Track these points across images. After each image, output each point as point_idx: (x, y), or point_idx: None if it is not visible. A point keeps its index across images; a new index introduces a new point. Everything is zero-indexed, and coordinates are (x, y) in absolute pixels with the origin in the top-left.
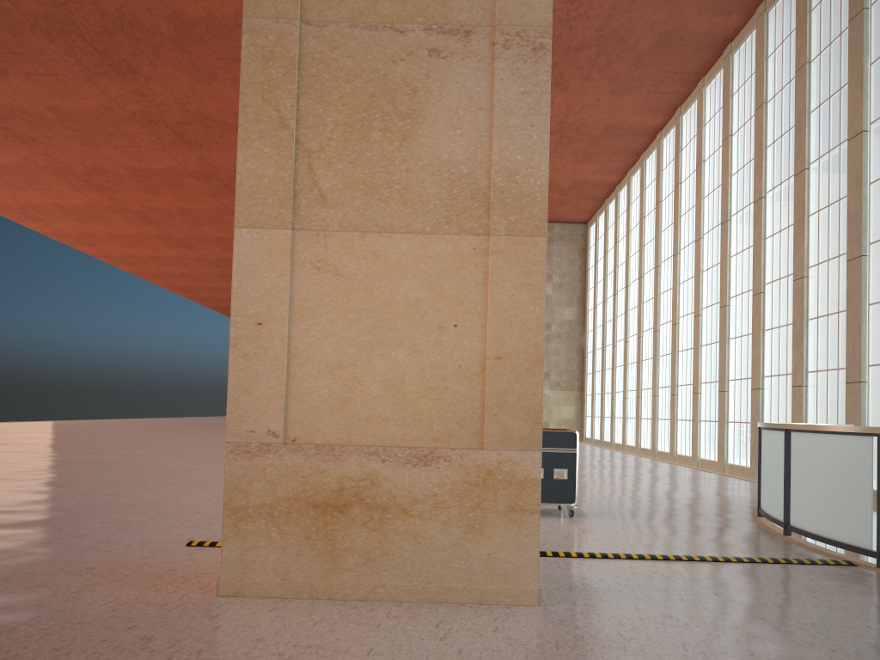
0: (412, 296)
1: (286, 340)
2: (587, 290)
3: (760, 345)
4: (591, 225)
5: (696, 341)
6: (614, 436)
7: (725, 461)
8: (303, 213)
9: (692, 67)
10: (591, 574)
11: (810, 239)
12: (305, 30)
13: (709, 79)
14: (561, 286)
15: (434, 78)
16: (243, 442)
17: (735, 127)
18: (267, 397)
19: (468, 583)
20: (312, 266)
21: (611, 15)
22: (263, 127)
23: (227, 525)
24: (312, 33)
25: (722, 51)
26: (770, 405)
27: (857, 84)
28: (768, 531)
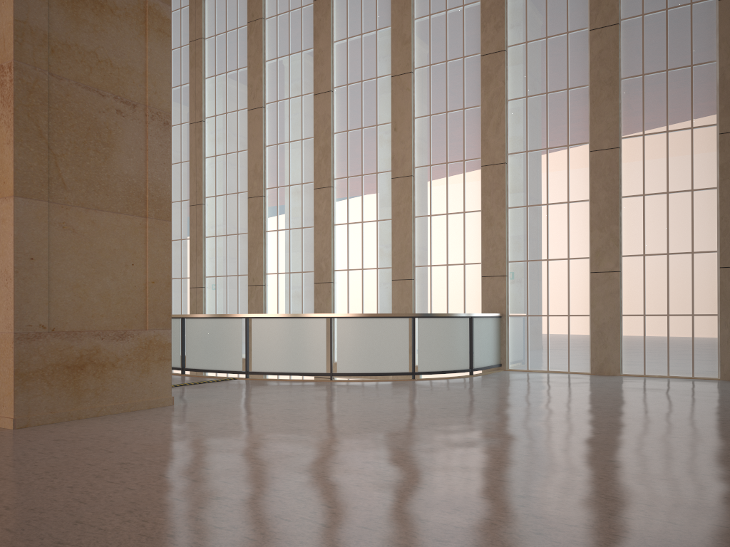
0: (112, 247)
1: (48, 269)
2: None
3: None
4: None
5: None
6: None
7: None
8: (54, 192)
9: None
10: None
11: None
12: (51, 79)
13: None
14: None
15: (119, 127)
16: (25, 332)
17: None
18: (38, 304)
19: (143, 399)
20: (60, 225)
21: None
22: (29, 134)
23: (17, 385)
24: (55, 81)
25: None
26: None
27: None
28: None
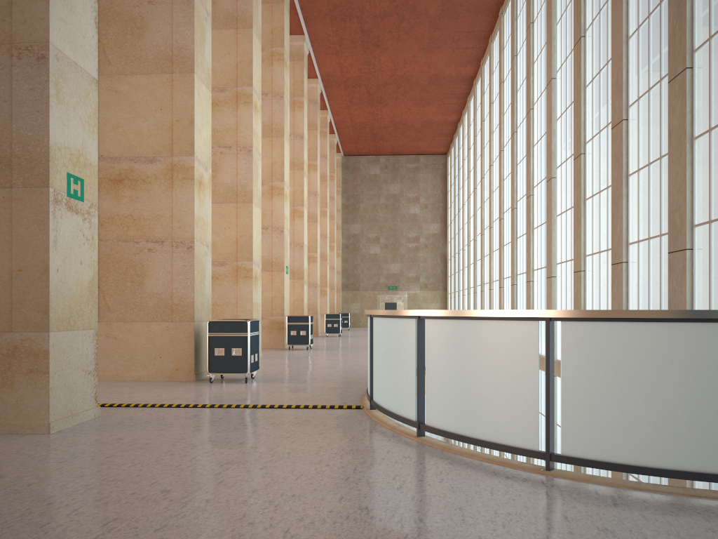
0: None
1: None
2: (447, 208)
3: (514, 250)
4: (449, 156)
5: (490, 248)
6: None
7: None
8: None
9: (479, 27)
10: (144, 416)
11: (534, 165)
12: None
13: (494, 36)
14: (427, 206)
15: None
16: None
17: (505, 75)
18: None
19: (4, 420)
20: None
21: None
22: None
23: None
24: None
25: (497, 13)
26: (520, 297)
27: (549, 41)
28: None
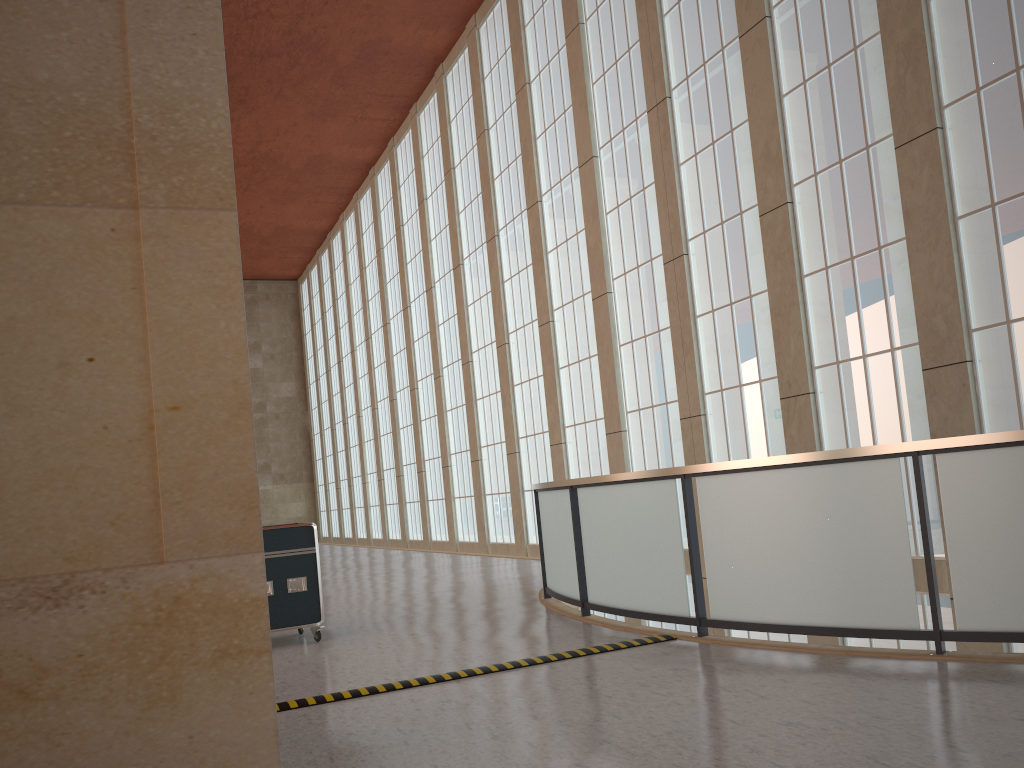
0: (1, 312)
1: None
2: (306, 359)
3: (512, 403)
4: (303, 282)
5: (440, 406)
6: (356, 530)
7: (487, 541)
8: None
9: (402, 89)
10: (359, 724)
11: (552, 279)
12: None
13: (422, 105)
14: (274, 357)
15: None
16: None
17: (457, 159)
18: None
19: None
20: None
21: (301, 15)
22: None
23: None
24: None
25: (433, 72)
26: (529, 469)
27: (582, 106)
28: (563, 614)
